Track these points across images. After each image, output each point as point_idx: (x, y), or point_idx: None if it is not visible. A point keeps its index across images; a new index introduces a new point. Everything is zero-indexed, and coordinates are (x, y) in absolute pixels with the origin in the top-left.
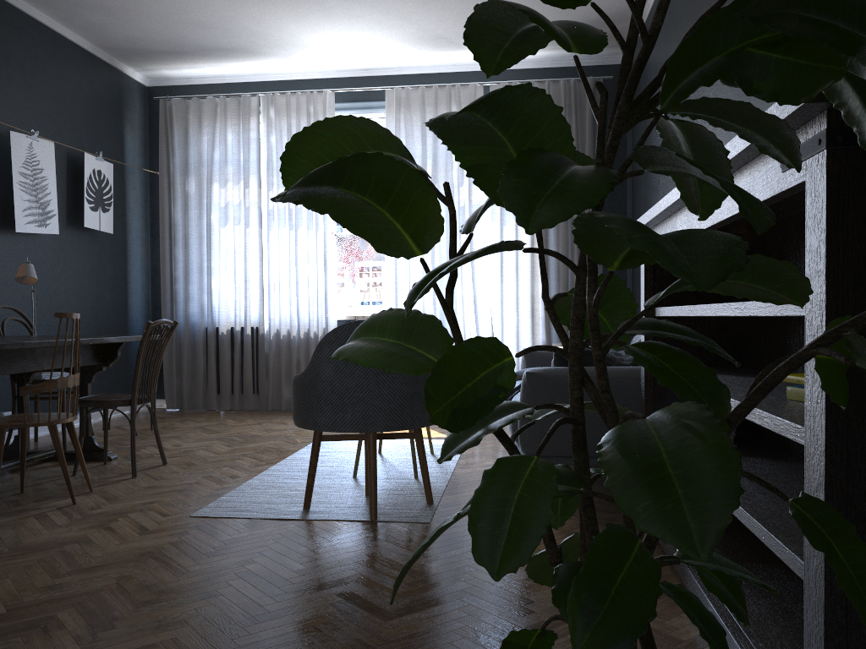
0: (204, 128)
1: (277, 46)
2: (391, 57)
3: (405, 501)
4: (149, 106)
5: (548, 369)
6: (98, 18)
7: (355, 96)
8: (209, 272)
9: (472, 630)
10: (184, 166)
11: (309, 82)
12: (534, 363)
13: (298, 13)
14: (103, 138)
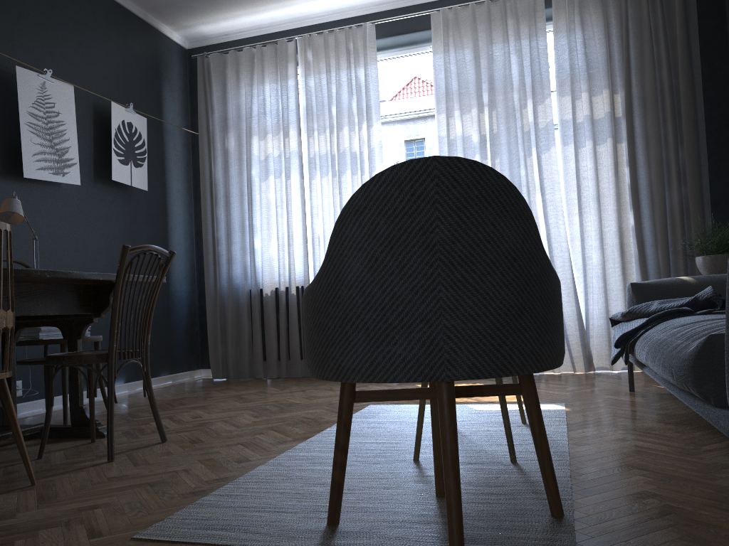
0: (241, 81)
1: None
2: None
3: (509, 510)
4: (189, 69)
5: None
6: None
7: (398, 29)
8: (251, 230)
9: None
10: (223, 122)
11: (348, 21)
12: (648, 300)
13: None
14: (137, 93)
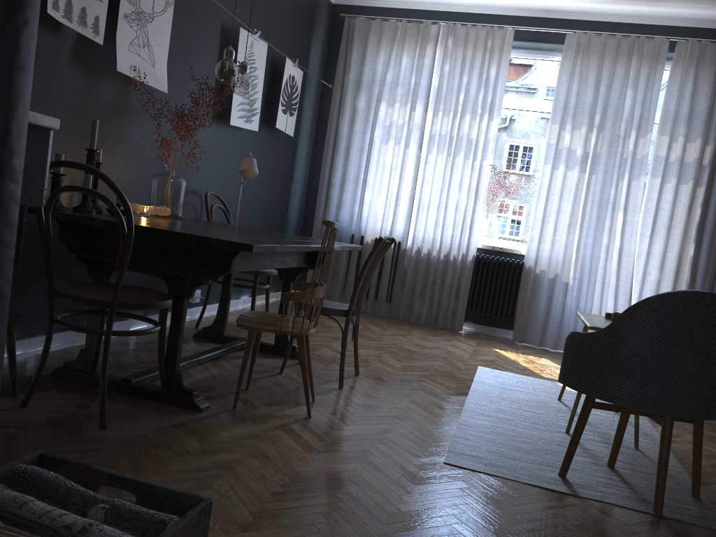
0: (381, 48)
1: None
2: (580, 1)
3: None
4: (331, 23)
5: None
6: None
7: (531, 36)
8: (364, 184)
9: None
10: (358, 83)
11: (488, 17)
12: None
13: None
14: (297, 46)
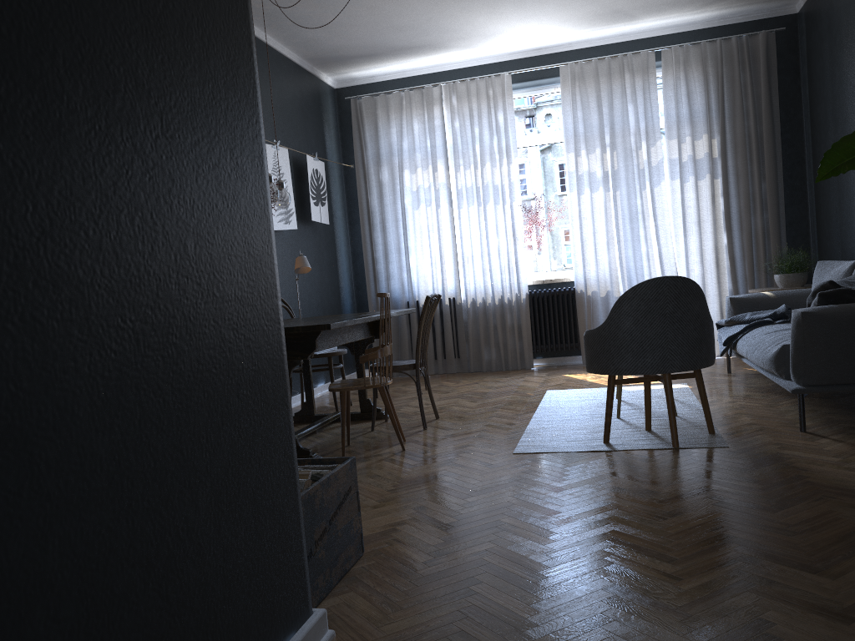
0: (391, 120)
1: (463, 38)
2: (564, 35)
3: (687, 433)
4: (338, 106)
5: (819, 308)
6: (314, 34)
7: (528, 76)
8: (406, 251)
9: (854, 515)
10: (377, 158)
11: (484, 67)
12: (742, 309)
13: (492, 7)
14: (312, 140)
